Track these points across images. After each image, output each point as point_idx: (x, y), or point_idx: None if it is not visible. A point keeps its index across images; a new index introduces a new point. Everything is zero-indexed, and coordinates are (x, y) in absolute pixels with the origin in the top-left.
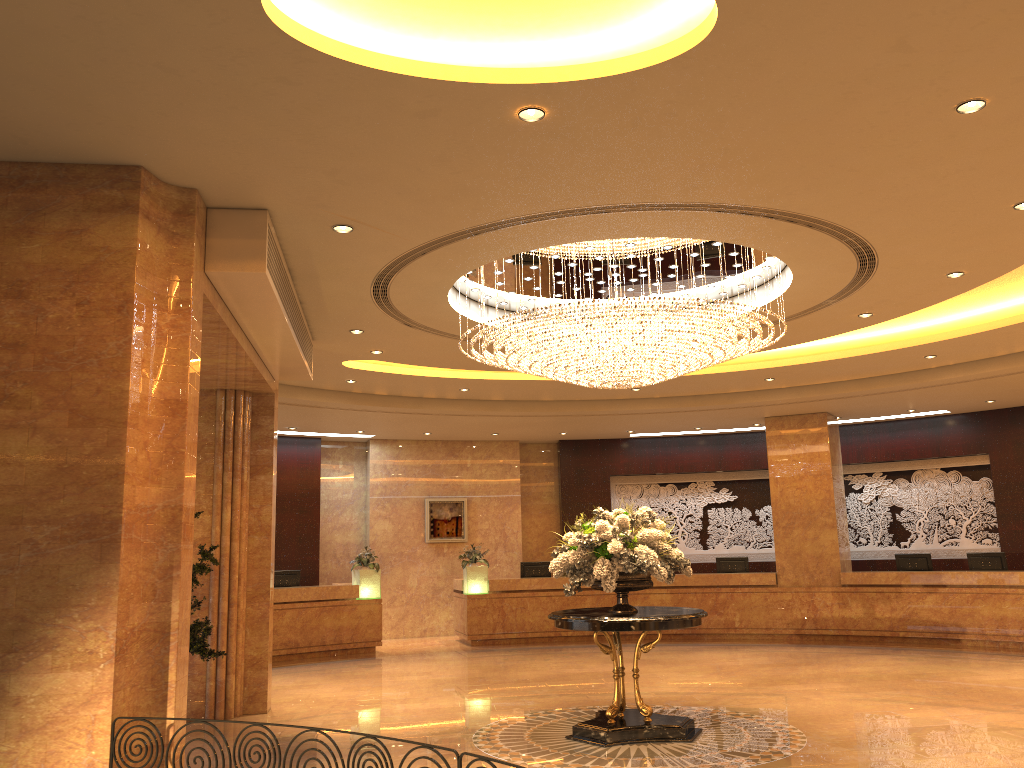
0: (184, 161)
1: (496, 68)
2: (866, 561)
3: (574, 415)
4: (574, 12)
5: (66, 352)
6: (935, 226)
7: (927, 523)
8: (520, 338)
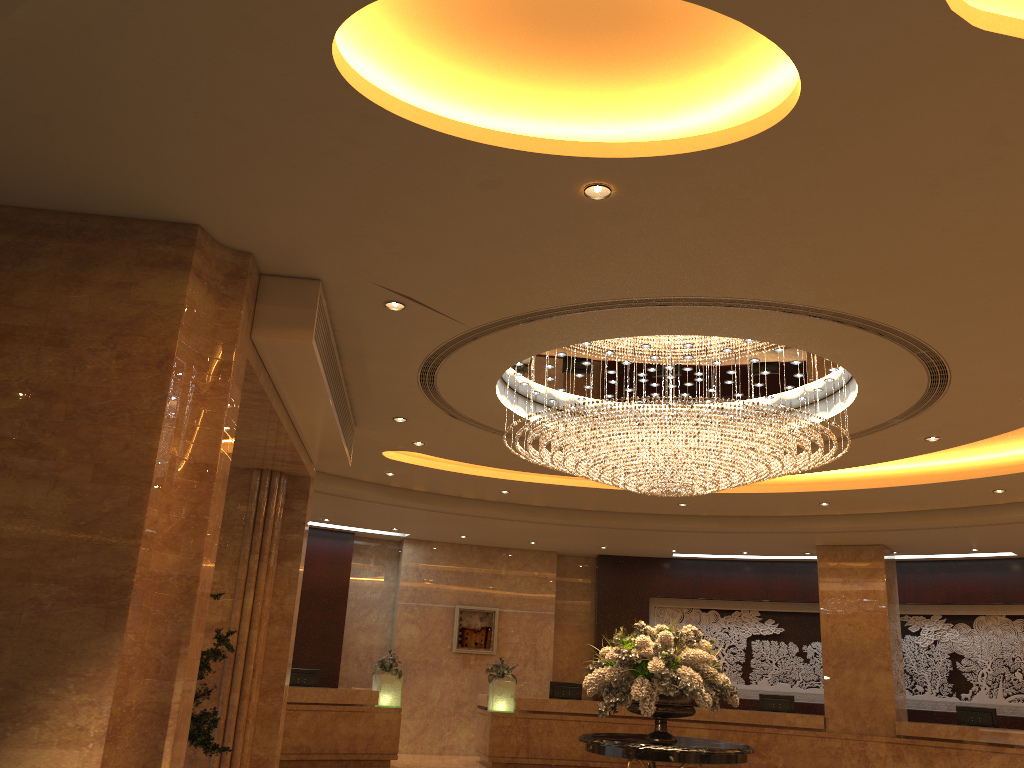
0: (241, 222)
1: (565, 140)
2: (923, 711)
3: (616, 528)
4: (648, 89)
5: (99, 404)
6: (1015, 343)
7: (991, 675)
8: (568, 433)
